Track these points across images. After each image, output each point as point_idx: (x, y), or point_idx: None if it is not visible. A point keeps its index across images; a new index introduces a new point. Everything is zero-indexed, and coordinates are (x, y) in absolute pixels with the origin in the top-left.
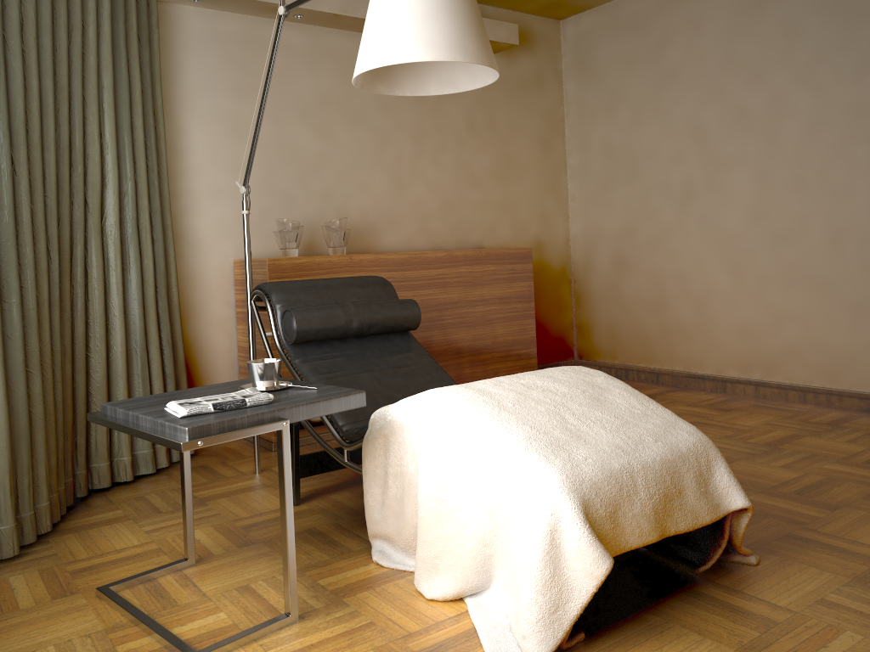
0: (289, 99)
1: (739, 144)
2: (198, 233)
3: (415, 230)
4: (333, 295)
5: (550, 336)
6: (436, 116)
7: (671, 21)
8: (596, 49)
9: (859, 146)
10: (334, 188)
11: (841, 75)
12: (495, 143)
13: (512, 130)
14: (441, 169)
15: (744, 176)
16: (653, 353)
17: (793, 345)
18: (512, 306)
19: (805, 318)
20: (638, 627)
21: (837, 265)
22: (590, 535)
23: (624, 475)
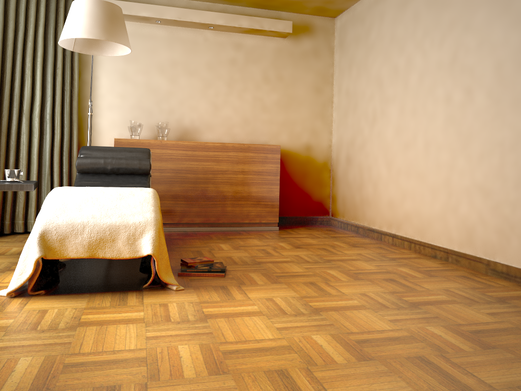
0: (154, 63)
1: (394, 88)
2: (100, 126)
3: (224, 133)
4: (112, 153)
5: (312, 200)
6: (242, 72)
7: (373, 15)
8: (346, 34)
9: (439, 88)
10: (176, 108)
11: (434, 44)
12: (281, 88)
13: (294, 81)
14: (243, 101)
15: (395, 107)
16: (357, 215)
17: (408, 213)
18: (263, 177)
19: (413, 196)
20: (73, 296)
21: (427, 163)
22: (36, 243)
23: (79, 225)
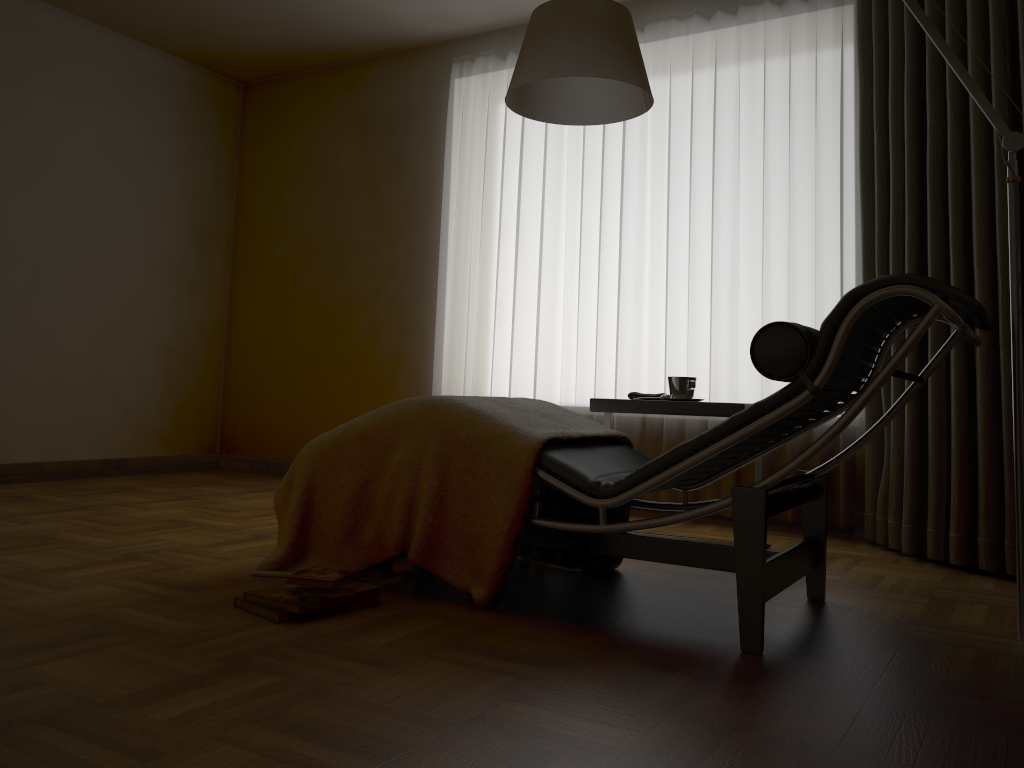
0: None
1: None
2: None
3: None
4: None
5: None
6: None
7: None
8: None
9: None
10: None
11: None
12: None
13: None
14: None
15: None
16: None
17: None
18: None
19: None
20: None
21: None
22: None
23: None
